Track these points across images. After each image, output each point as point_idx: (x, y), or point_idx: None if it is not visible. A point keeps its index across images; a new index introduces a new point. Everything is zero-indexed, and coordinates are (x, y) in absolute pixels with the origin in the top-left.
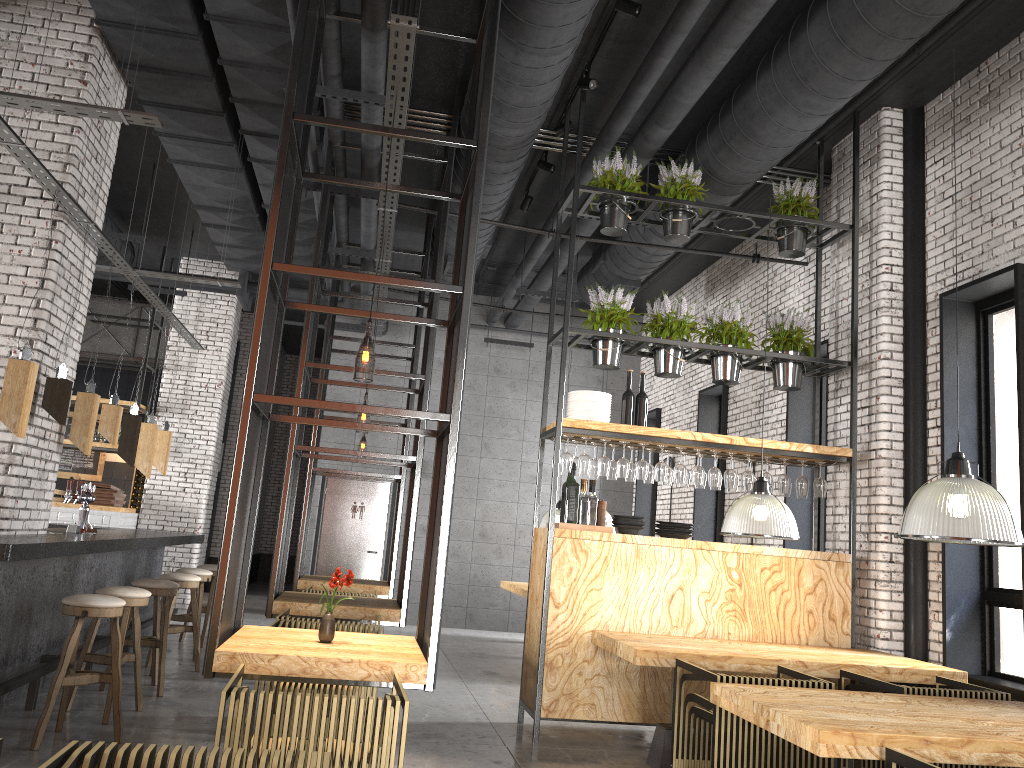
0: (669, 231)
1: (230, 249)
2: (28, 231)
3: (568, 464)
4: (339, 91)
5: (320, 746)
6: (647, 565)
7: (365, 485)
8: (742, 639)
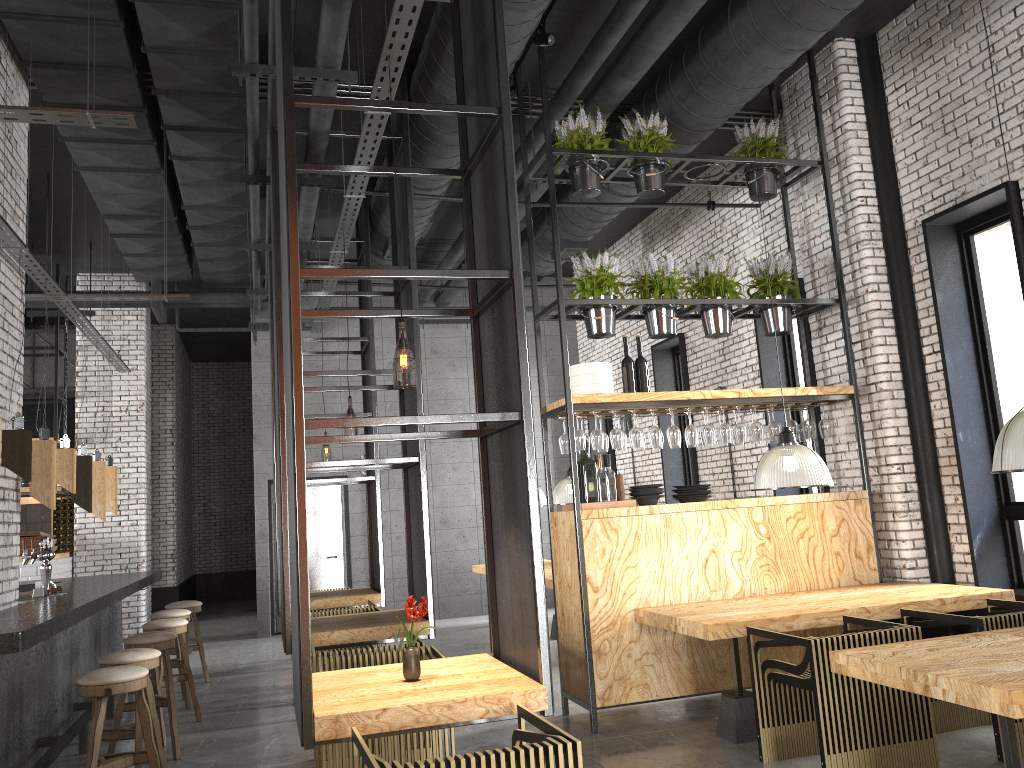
0: (643, 187)
1: (141, 259)
2: None
3: (582, 442)
4: (295, 70)
5: None
6: (678, 533)
7: (314, 489)
8: (778, 592)
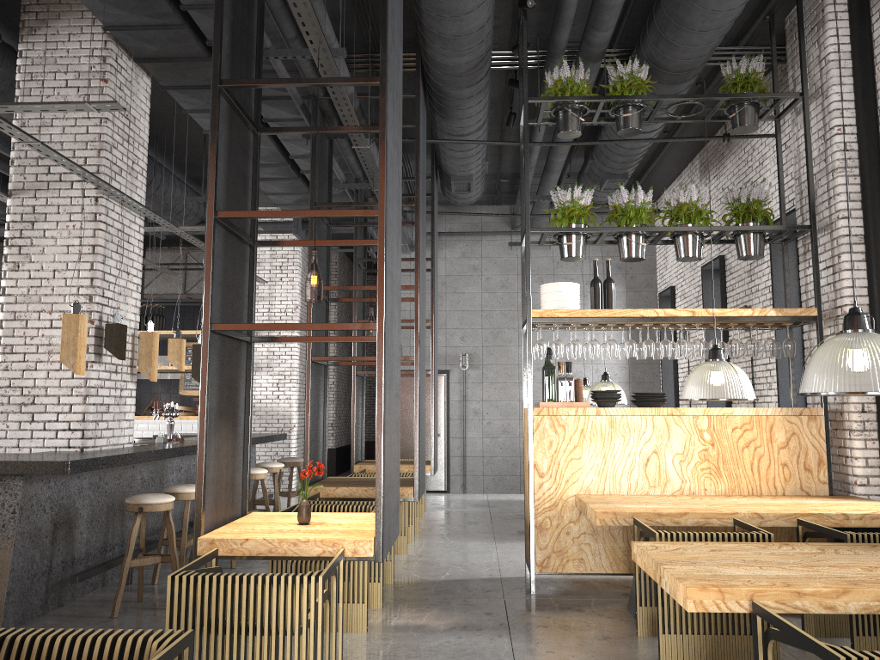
0: (621, 126)
1: (280, 196)
2: (78, 209)
3: (542, 350)
4: (297, 51)
5: (251, 617)
6: (621, 433)
7: None
8: (718, 494)
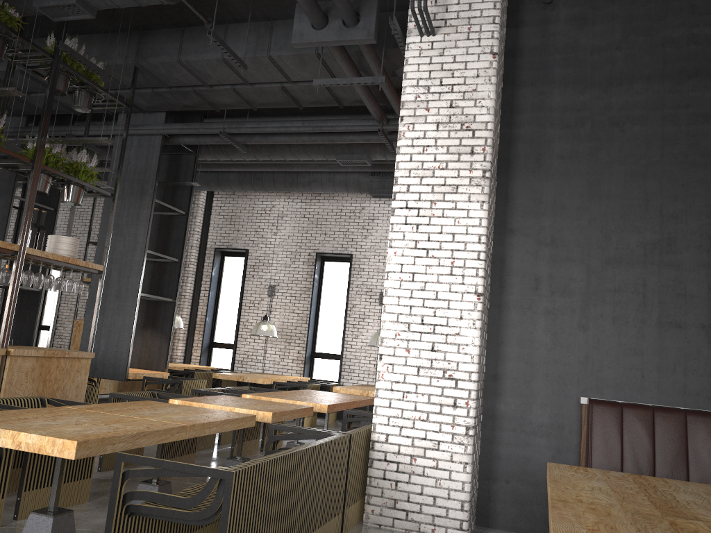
0: None
1: None
2: None
3: None
4: None
5: None
6: None
7: None
8: None
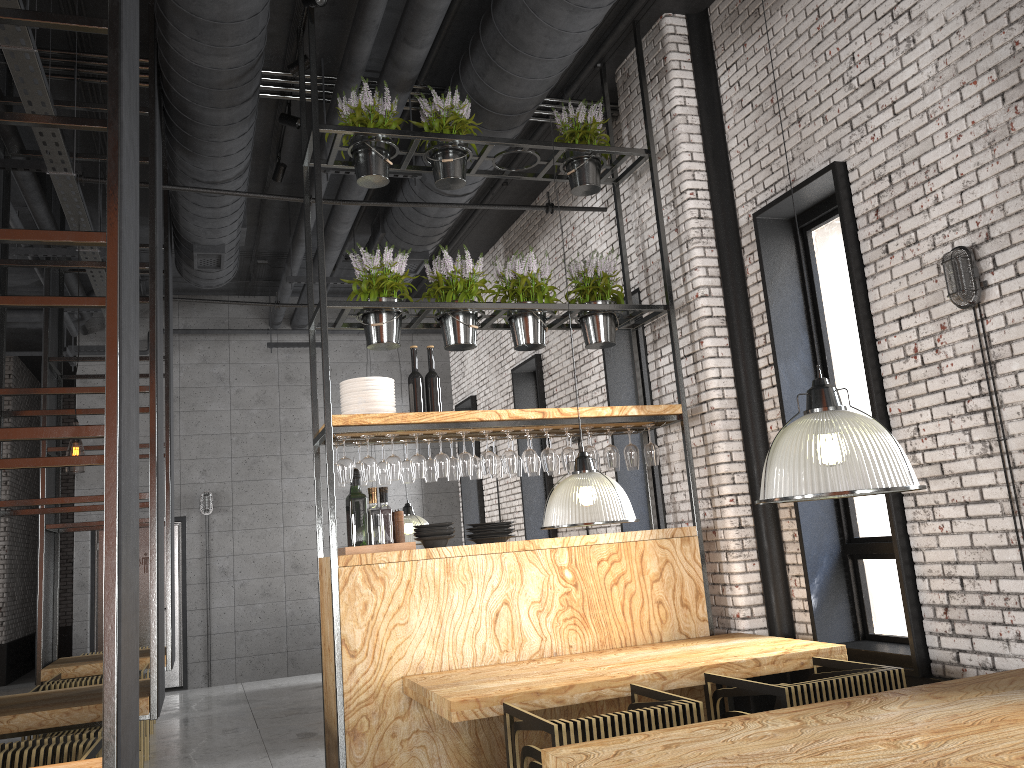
0: (440, 175)
1: None
2: None
3: (348, 472)
4: None
5: None
6: (461, 582)
7: (147, 532)
8: (587, 650)
